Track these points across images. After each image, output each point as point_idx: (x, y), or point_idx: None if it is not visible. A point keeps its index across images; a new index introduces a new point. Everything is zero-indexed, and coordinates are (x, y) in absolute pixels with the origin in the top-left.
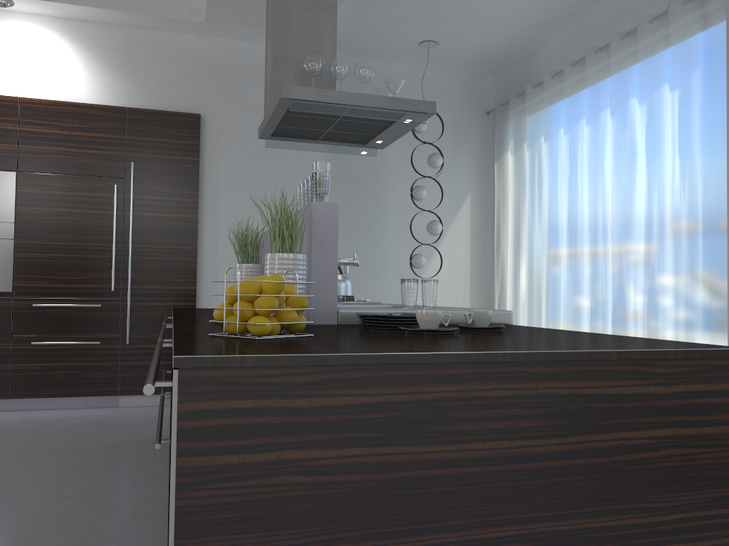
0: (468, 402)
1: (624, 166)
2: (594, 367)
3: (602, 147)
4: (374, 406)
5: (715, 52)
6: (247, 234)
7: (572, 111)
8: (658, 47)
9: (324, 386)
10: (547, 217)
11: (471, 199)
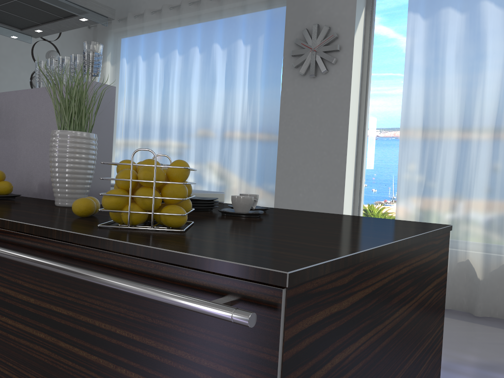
0: (396, 280)
1: (207, 89)
2: (425, 243)
3: (190, 73)
4: (370, 295)
5: (276, 27)
6: None
7: (168, 42)
8: (236, 13)
9: (354, 284)
10: (143, 117)
11: None
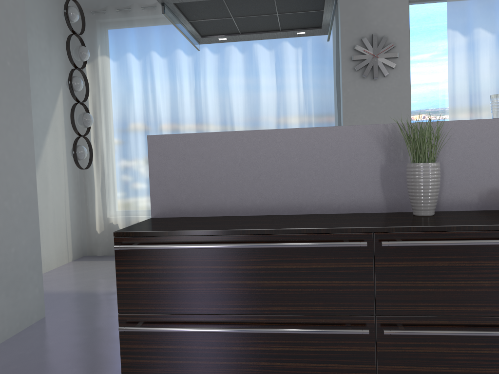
0: None
1: (253, 88)
2: None
3: (227, 72)
4: None
5: None
6: (436, 132)
7: None
8: None
9: None
10: (170, 117)
11: (63, 93)
